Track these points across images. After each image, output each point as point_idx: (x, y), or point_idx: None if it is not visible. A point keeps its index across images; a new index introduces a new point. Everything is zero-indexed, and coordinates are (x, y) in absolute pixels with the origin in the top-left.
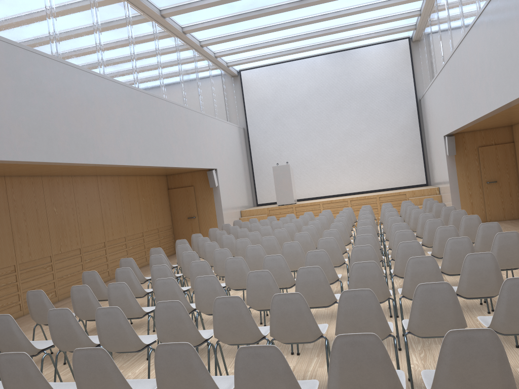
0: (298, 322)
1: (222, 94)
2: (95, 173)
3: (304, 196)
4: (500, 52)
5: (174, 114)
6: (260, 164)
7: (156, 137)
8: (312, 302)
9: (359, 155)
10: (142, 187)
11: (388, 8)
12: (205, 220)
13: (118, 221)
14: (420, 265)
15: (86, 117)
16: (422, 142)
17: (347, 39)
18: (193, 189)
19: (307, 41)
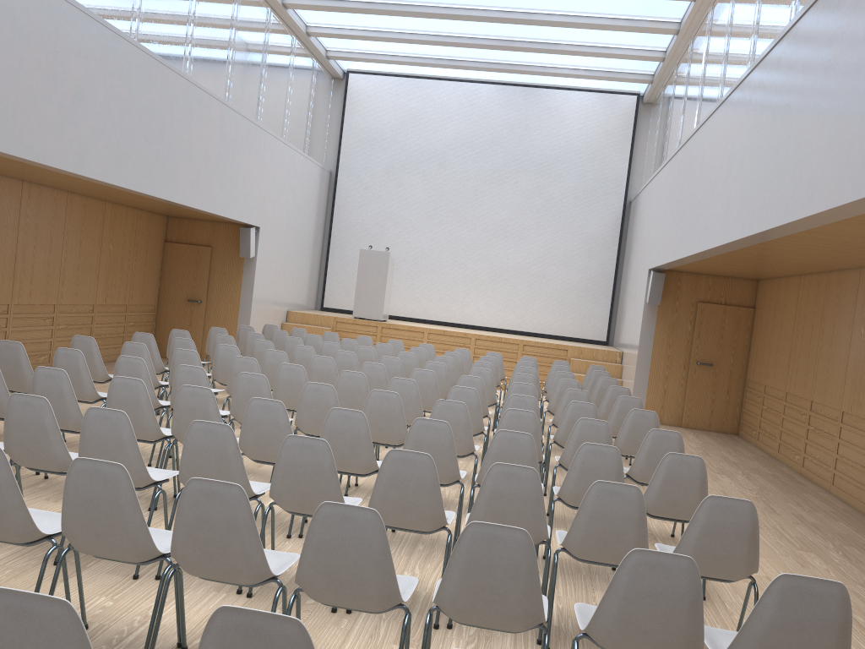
0: (226, 544)
1: (305, 102)
2: (17, 175)
3: (405, 314)
4: (762, 145)
5: (198, 109)
6: (344, 241)
7: (149, 138)
8: (300, 504)
9: (510, 267)
10: (113, 225)
11: (615, 34)
12: (217, 311)
13: (49, 273)
14: (510, 481)
15: (1, 59)
16: (618, 272)
17: (538, 68)
18: (210, 252)
19: (471, 52)
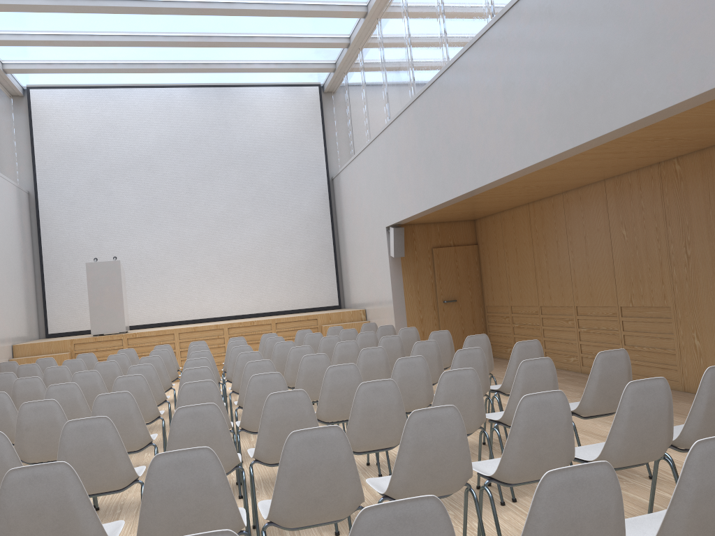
0: None
1: None
2: None
3: (141, 321)
4: (569, 57)
5: None
6: (59, 261)
7: None
8: None
9: (239, 255)
10: None
11: (308, 22)
12: None
13: None
14: None
15: None
16: (335, 242)
17: (232, 65)
18: None
19: (166, 53)
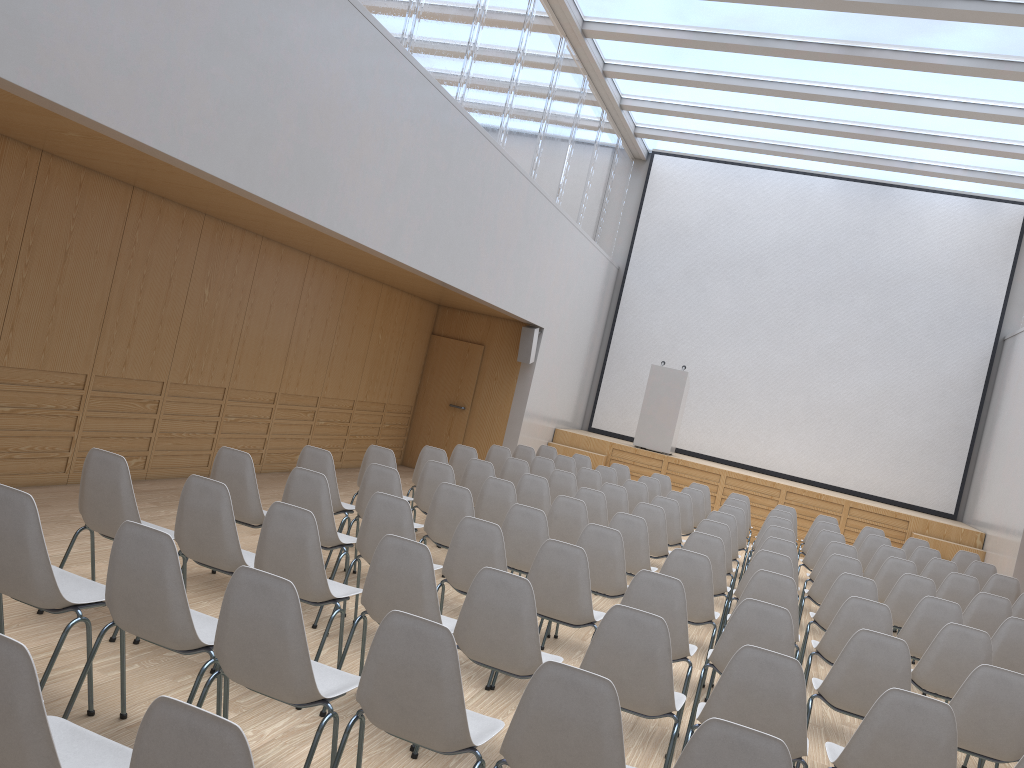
0: None
1: (603, 185)
2: (310, 250)
3: (691, 447)
4: None
5: (507, 188)
6: (625, 351)
7: (458, 219)
8: None
9: (833, 405)
10: (385, 311)
11: (1022, 128)
12: (481, 422)
13: (318, 361)
14: None
15: (342, 124)
16: (977, 427)
17: (900, 164)
18: (482, 351)
19: (818, 140)
